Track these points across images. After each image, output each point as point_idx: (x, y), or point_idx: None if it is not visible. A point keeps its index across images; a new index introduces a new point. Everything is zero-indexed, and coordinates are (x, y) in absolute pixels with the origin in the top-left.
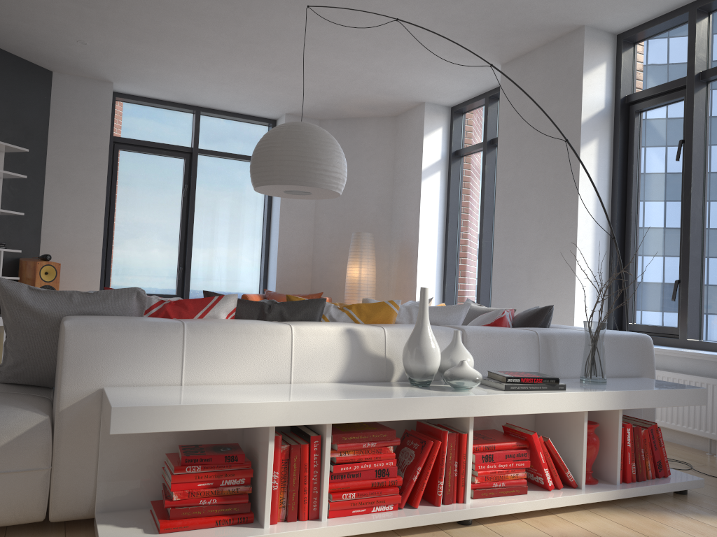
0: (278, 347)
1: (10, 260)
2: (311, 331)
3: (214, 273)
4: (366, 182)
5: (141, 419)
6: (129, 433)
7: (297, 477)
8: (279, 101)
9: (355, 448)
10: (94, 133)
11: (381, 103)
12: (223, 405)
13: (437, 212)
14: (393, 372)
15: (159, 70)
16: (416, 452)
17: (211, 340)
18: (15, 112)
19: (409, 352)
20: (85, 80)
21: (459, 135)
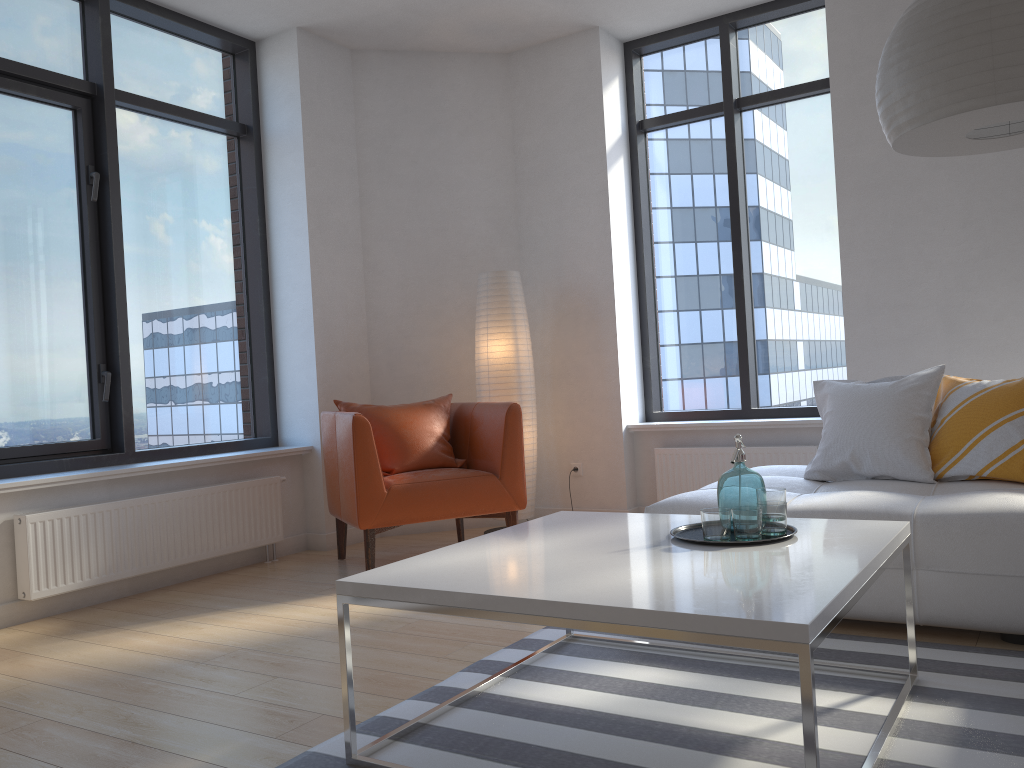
0: None
1: None
2: None
3: (168, 380)
4: (463, 177)
5: None
6: None
7: None
8: None
9: None
10: None
11: (520, 20)
12: None
13: (626, 229)
14: None
15: None
16: None
17: None
18: None
19: None
20: None
21: (640, 95)
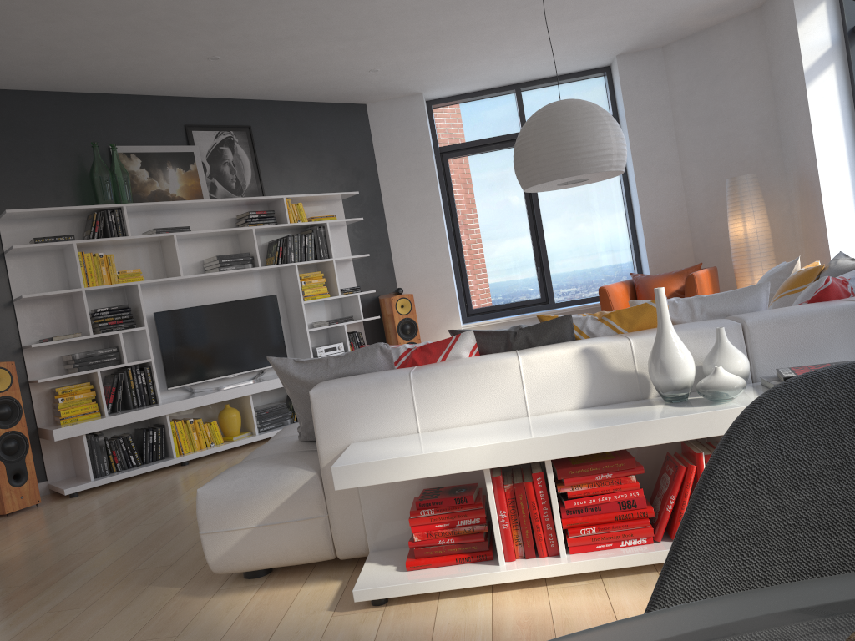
0: (507, 382)
1: (371, 300)
2: (540, 358)
3: (577, 265)
4: (737, 107)
5: (357, 475)
6: (350, 488)
7: (526, 515)
8: (600, 47)
9: (586, 481)
10: (416, 152)
11: (728, 1)
12: (427, 454)
13: (840, 121)
14: (650, 387)
15: (456, 67)
16: (671, 478)
17: (438, 386)
18: (341, 157)
19: (650, 366)
20: (395, 101)
21: None
